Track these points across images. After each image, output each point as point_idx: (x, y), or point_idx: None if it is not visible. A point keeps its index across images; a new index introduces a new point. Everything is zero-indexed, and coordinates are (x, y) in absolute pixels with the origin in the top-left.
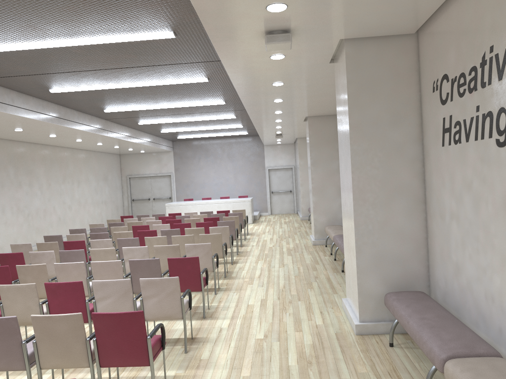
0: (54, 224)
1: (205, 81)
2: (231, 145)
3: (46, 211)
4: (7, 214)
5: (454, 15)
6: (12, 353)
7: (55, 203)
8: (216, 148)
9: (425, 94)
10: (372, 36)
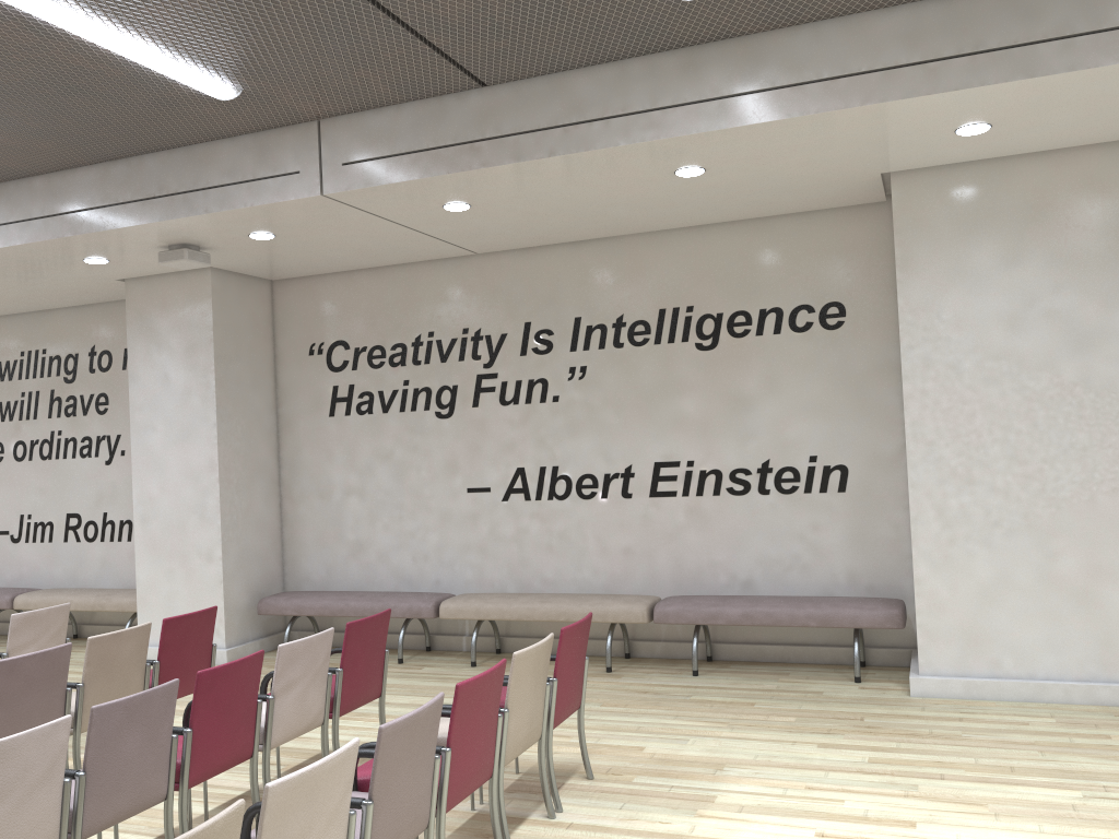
0: None
1: None
2: None
3: None
4: None
5: (366, 286)
6: (52, 712)
7: None
8: None
9: (289, 354)
10: (241, 272)
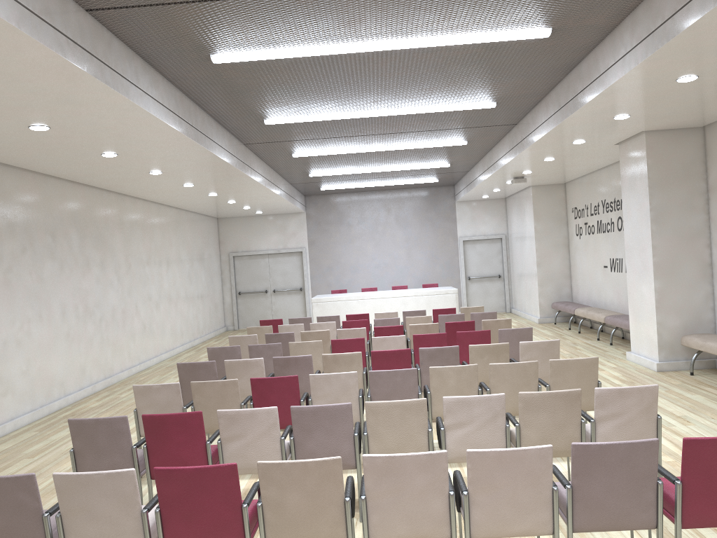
0: (137, 336)
1: (542, 37)
2: (401, 202)
3: (125, 313)
4: (69, 320)
5: None
6: None
7: (138, 299)
8: (377, 206)
9: None
10: None
